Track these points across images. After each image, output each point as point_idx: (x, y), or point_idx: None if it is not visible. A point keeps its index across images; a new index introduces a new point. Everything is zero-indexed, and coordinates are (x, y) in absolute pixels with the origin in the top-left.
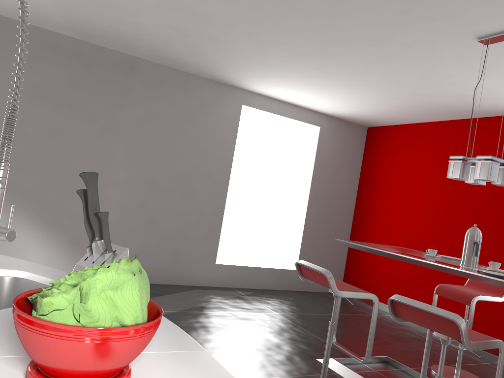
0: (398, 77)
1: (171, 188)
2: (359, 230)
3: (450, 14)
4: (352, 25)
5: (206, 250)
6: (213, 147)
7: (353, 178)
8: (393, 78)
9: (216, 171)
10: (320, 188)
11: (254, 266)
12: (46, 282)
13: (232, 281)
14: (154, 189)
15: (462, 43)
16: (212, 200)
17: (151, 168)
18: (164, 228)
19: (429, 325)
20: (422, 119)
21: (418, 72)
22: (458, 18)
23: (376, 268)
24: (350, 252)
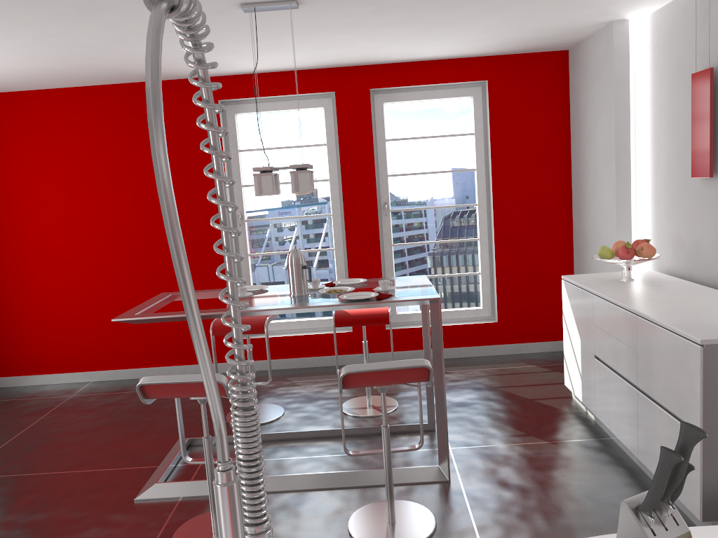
0: (78, 35)
1: None
2: None
3: None
4: None
5: None
6: None
7: None
8: (65, 37)
9: None
10: None
11: None
12: None
13: None
14: None
15: (218, 6)
16: None
17: None
18: None
19: (389, 381)
20: (50, 85)
21: (117, 31)
22: None
23: (35, 328)
24: None
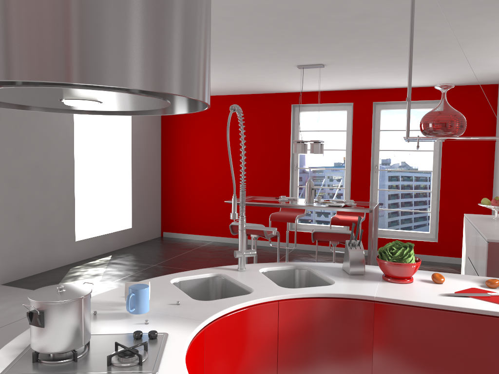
0: (227, 76)
1: (29, 182)
2: (169, 183)
3: (294, 57)
4: (231, 55)
5: (67, 231)
6: (57, 135)
7: (157, 142)
8: (222, 76)
9: (63, 157)
10: (138, 155)
11: (102, 234)
12: (278, 269)
13: (89, 252)
14: (15, 187)
15: (287, 66)
16: (64, 184)
17: (9, 167)
18: (30, 221)
19: (334, 239)
20: (213, 94)
21: (244, 75)
22: (296, 59)
23: (191, 210)
24: (164, 203)
